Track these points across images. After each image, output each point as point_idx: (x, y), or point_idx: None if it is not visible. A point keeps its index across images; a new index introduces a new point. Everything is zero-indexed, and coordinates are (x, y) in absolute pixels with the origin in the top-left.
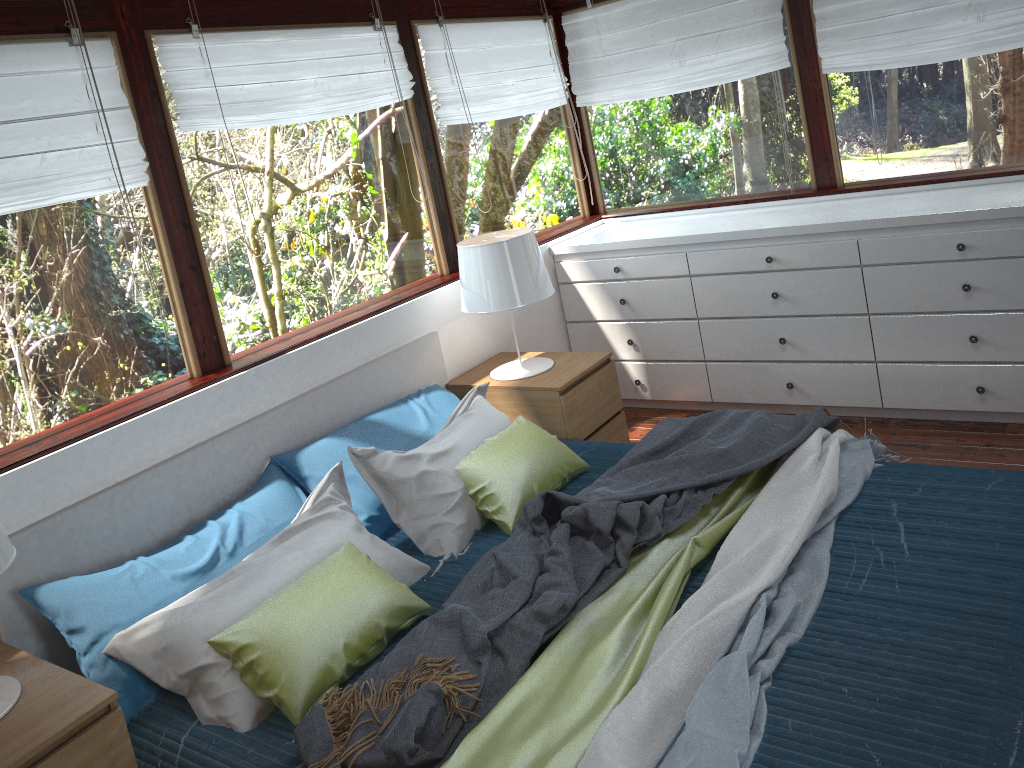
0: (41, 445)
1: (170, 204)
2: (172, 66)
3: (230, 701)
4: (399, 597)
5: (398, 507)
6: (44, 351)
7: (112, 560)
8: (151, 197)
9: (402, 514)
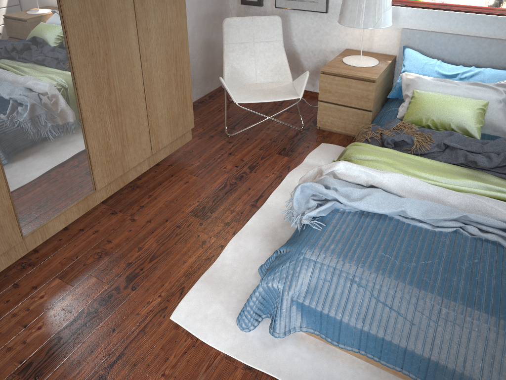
0: (443, 7)
1: None
2: None
3: (402, 108)
4: (468, 126)
5: None
6: None
7: (440, 58)
8: None
9: None
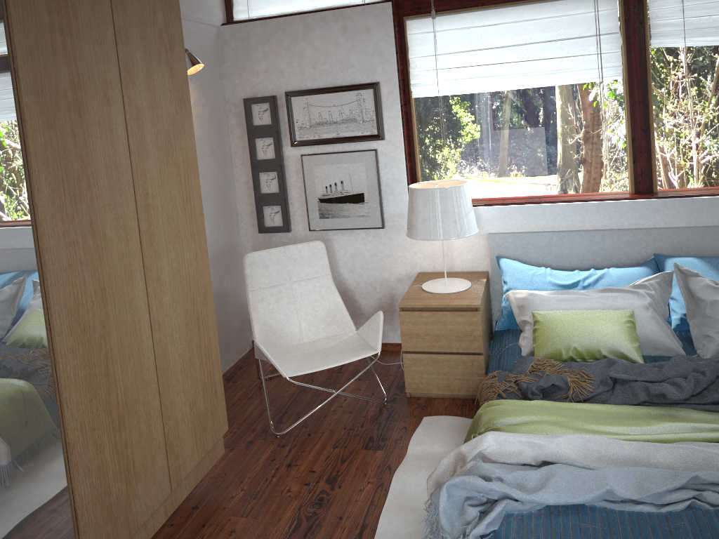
0: (531, 200)
1: (636, 90)
2: (655, 6)
3: (525, 340)
4: (623, 347)
5: (694, 314)
6: (546, 156)
7: (545, 265)
8: (623, 85)
9: (694, 319)
